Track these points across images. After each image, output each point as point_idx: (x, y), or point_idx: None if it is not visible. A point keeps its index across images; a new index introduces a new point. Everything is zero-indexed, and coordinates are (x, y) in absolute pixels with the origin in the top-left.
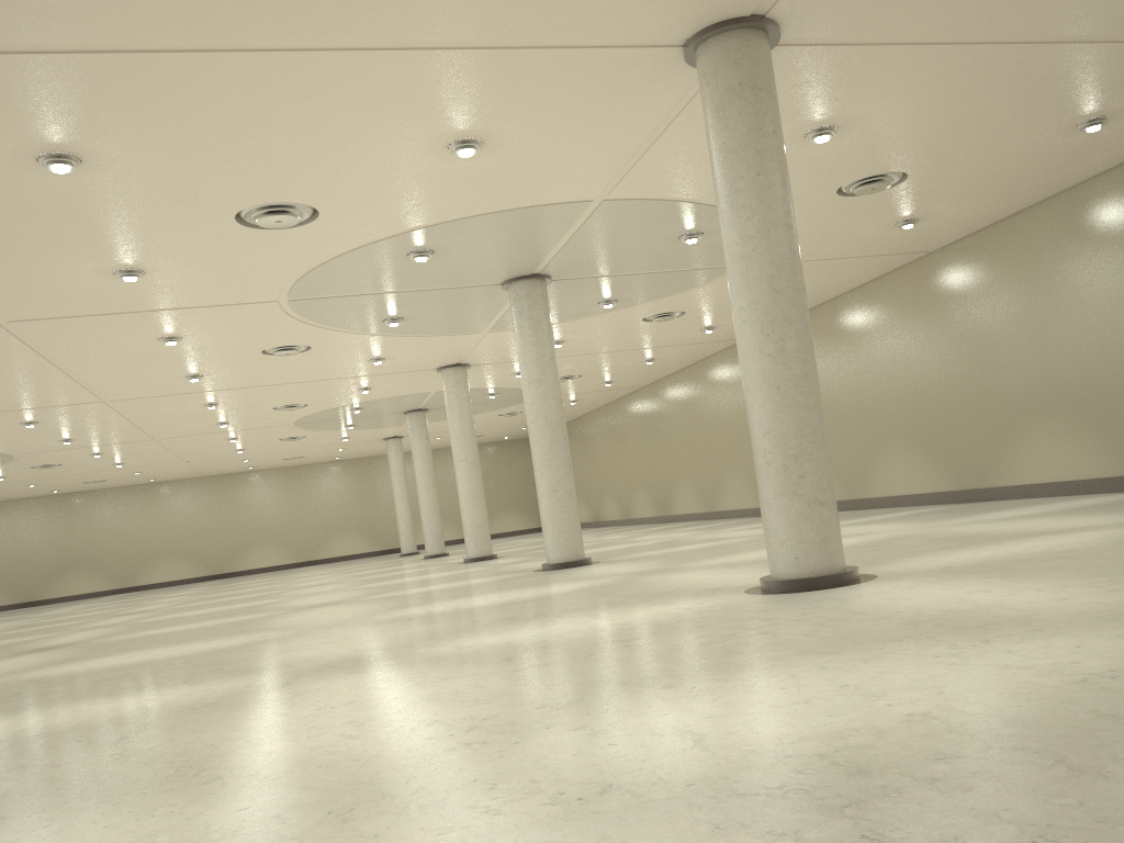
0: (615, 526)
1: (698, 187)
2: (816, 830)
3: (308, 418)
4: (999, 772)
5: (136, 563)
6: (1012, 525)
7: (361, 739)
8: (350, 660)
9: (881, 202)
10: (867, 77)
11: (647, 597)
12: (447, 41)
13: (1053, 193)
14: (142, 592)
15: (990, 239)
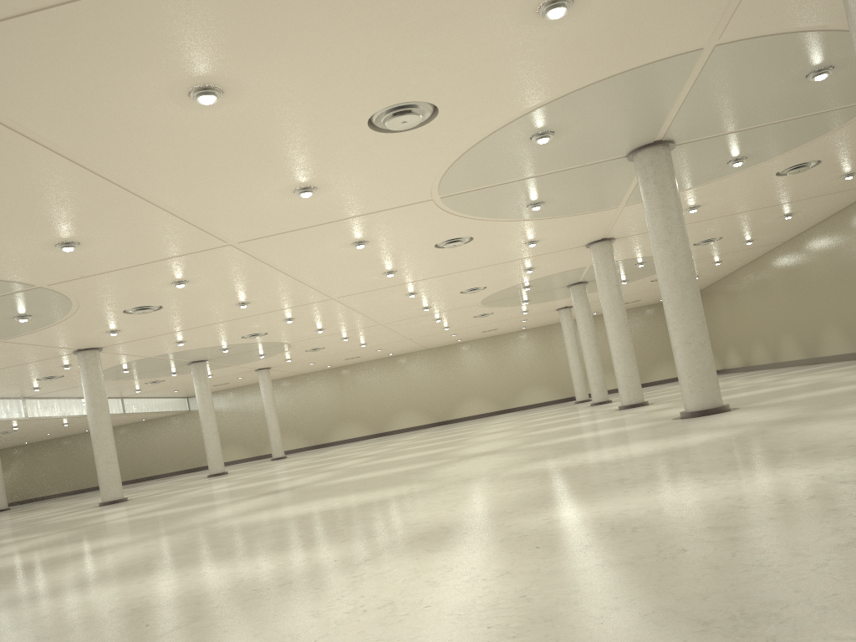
0: (764, 369)
1: (823, 9)
2: None
3: (490, 298)
4: None
5: (385, 415)
6: None
7: None
8: (444, 529)
9: None
10: None
11: (776, 456)
12: None
13: None
14: (389, 436)
15: None
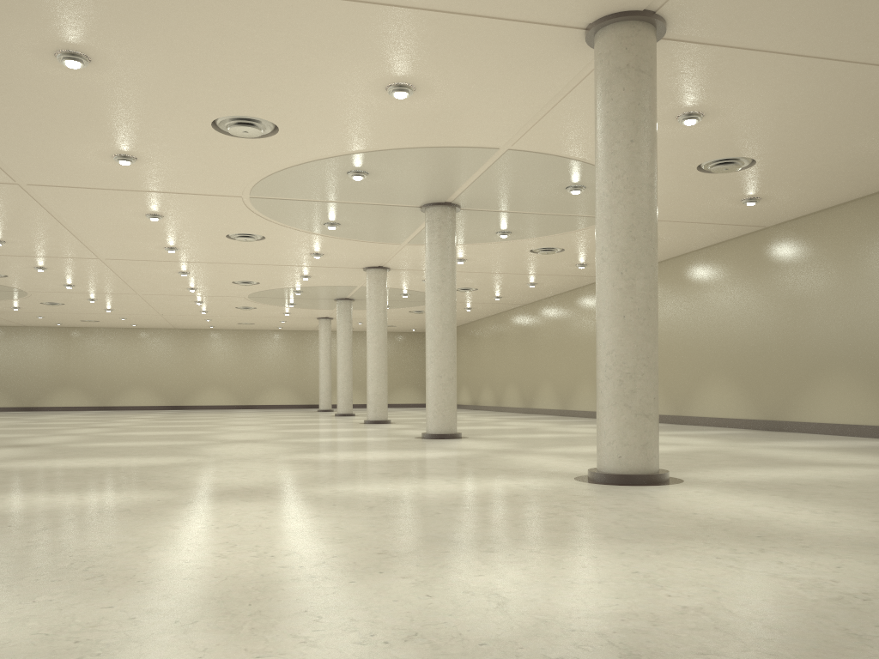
0: (488, 410)
1: (585, 148)
2: None
3: (259, 294)
4: None
5: (114, 388)
6: (800, 454)
7: (228, 559)
8: (247, 489)
9: (732, 181)
10: (733, 75)
11: (495, 472)
12: None
13: (871, 192)
14: (115, 411)
15: (816, 223)
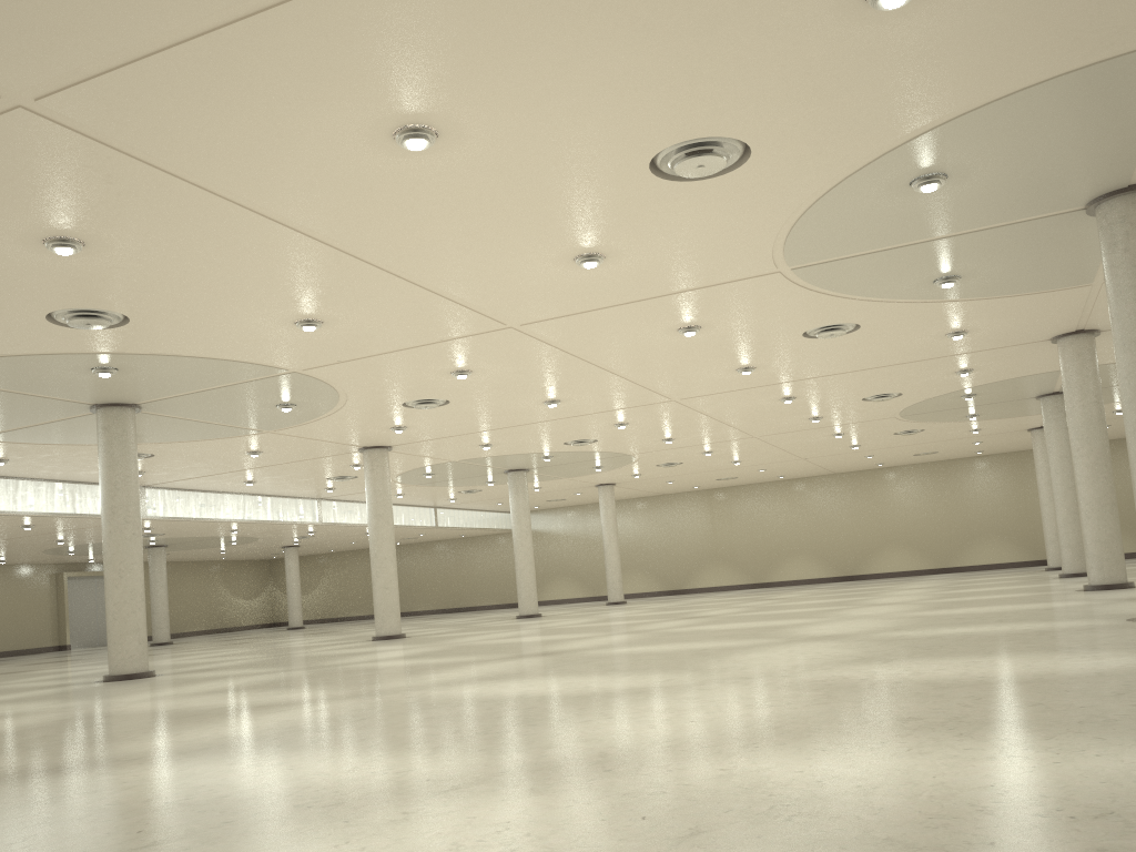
0: None
1: None
2: None
3: (913, 409)
4: None
5: (768, 560)
6: None
7: None
8: (598, 758)
9: None
10: None
11: None
12: None
13: None
14: (768, 589)
15: None
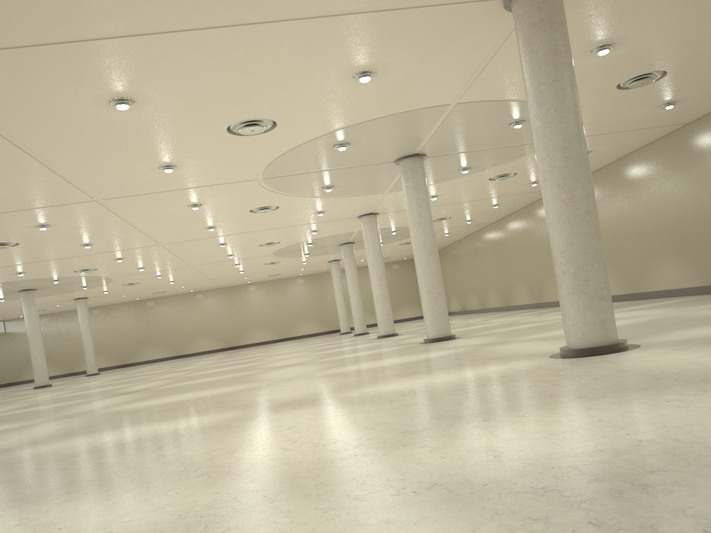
0: (476, 313)
1: (520, 90)
2: (559, 517)
3: (281, 250)
4: (692, 481)
5: (184, 341)
6: None
7: (292, 450)
8: (297, 400)
9: (649, 92)
10: (633, 8)
11: (485, 360)
12: (347, 9)
13: None
14: (188, 358)
15: None
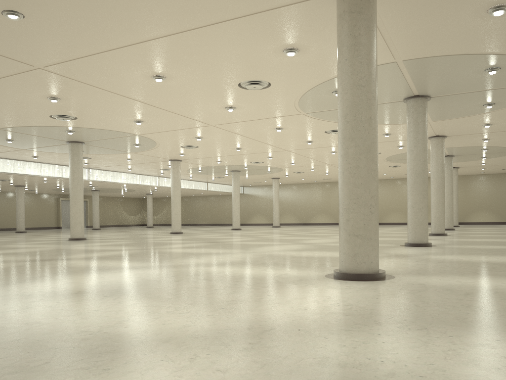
0: None
1: (454, 47)
2: None
3: (390, 158)
4: None
5: None
6: None
7: (43, 287)
8: (178, 265)
9: None
10: None
11: (318, 266)
12: (224, 18)
13: None
14: None
15: None
